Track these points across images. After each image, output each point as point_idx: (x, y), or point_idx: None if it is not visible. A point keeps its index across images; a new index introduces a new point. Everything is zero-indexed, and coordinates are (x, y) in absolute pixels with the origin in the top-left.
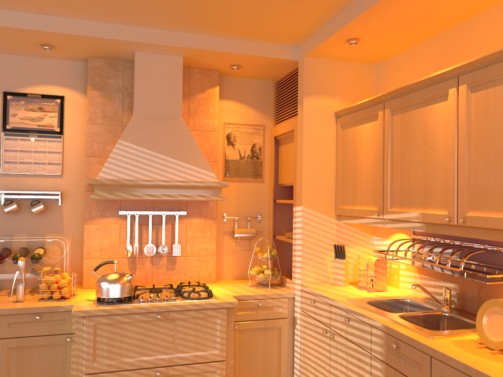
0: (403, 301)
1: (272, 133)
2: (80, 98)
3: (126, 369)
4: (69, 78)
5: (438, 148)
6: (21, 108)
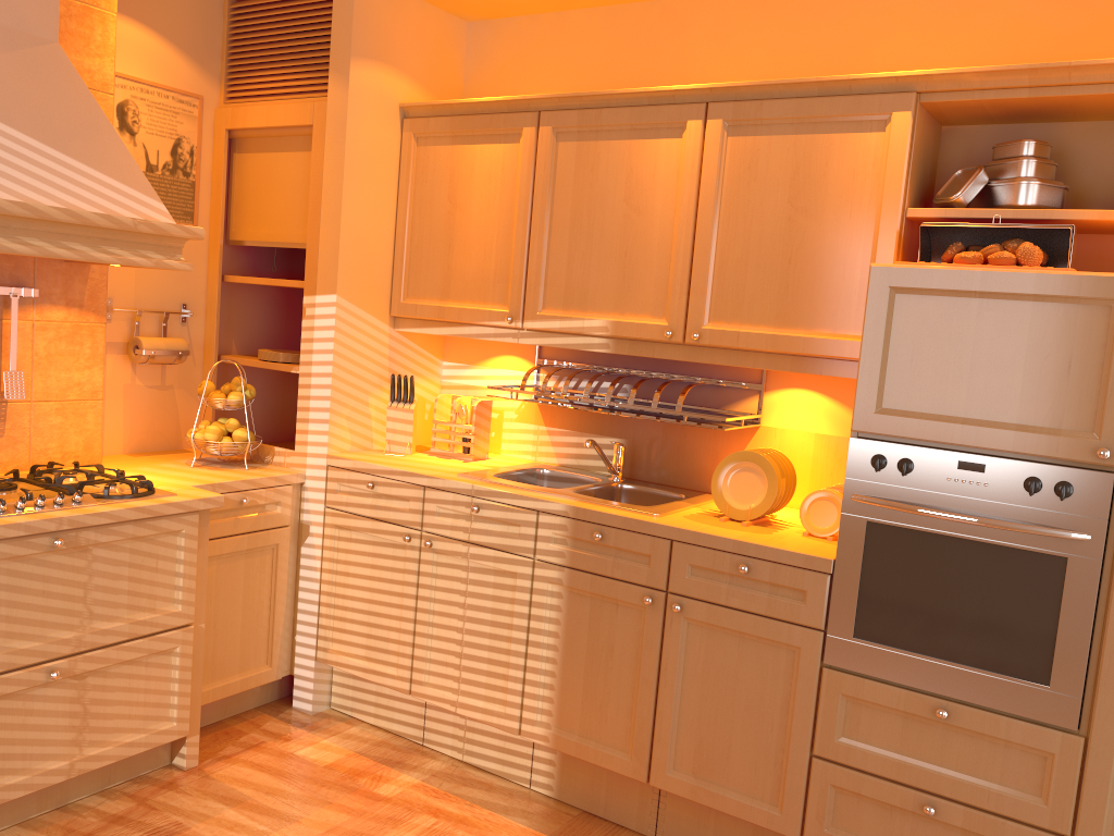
0: (535, 472)
1: (225, 121)
2: None
3: None
4: None
5: (657, 216)
6: None
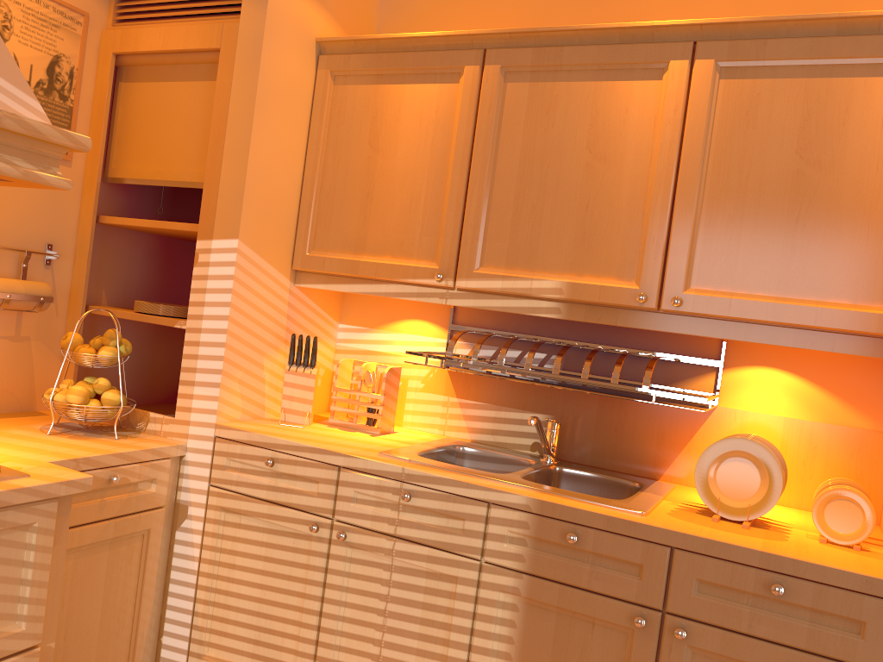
0: (454, 449)
1: (112, 44)
2: None
3: None
4: None
5: (627, 166)
6: None
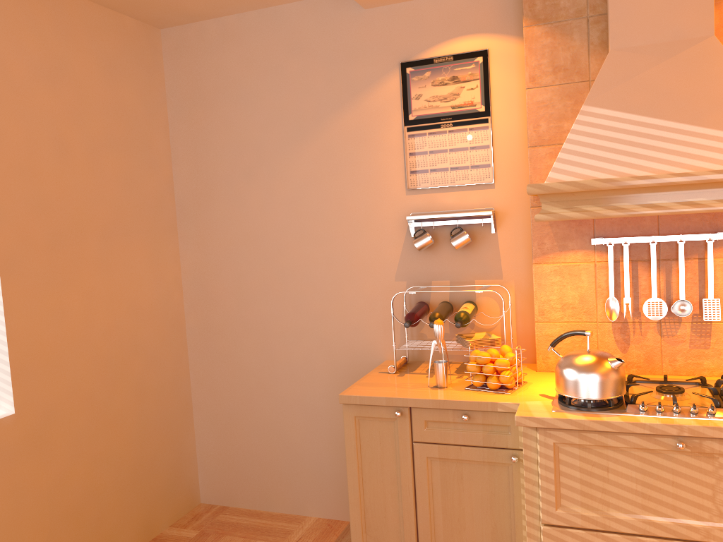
0: None
1: None
2: (513, 48)
3: (617, 532)
4: (493, 17)
5: None
6: (427, 83)
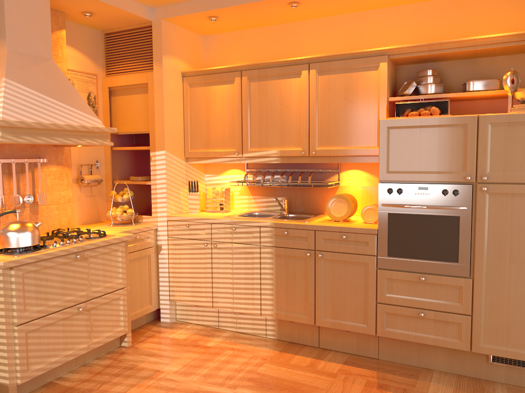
0: (251, 214)
1: (107, 84)
2: None
3: (53, 312)
4: None
5: (293, 108)
6: None
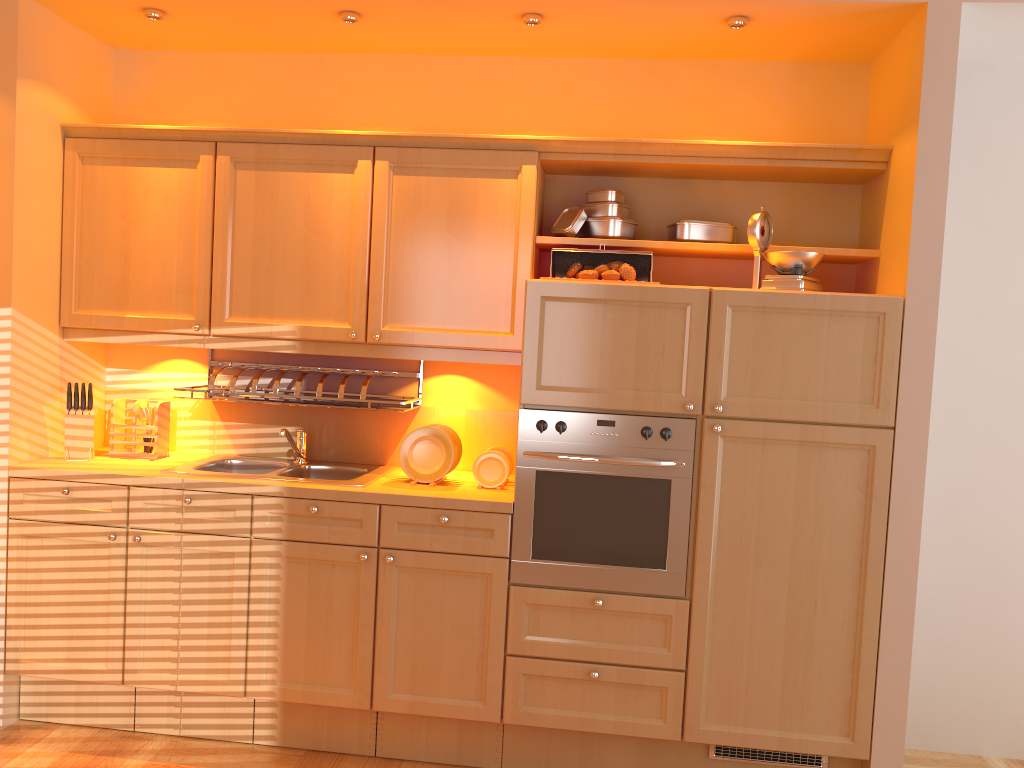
0: (223, 463)
1: None
2: None
3: None
4: None
5: (335, 238)
6: None
